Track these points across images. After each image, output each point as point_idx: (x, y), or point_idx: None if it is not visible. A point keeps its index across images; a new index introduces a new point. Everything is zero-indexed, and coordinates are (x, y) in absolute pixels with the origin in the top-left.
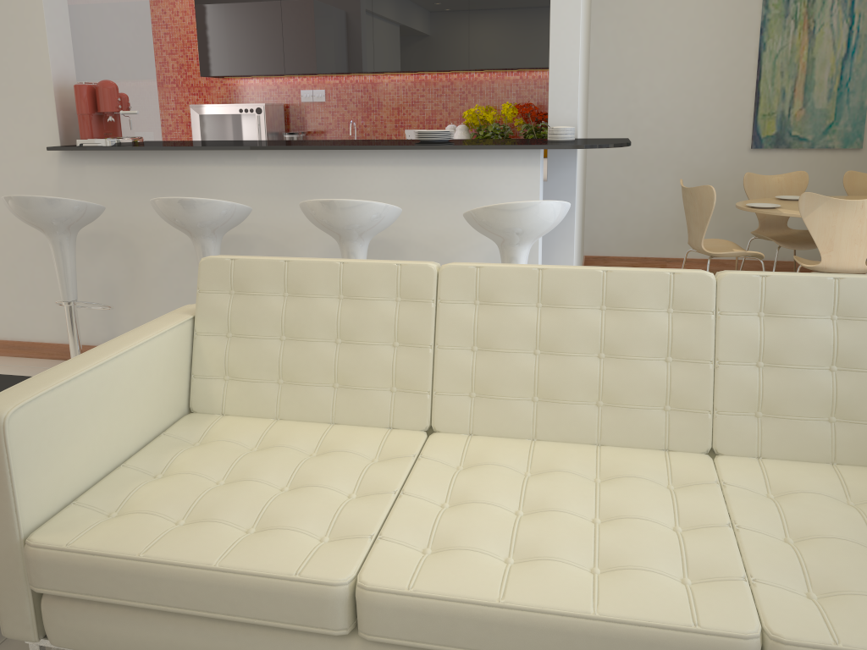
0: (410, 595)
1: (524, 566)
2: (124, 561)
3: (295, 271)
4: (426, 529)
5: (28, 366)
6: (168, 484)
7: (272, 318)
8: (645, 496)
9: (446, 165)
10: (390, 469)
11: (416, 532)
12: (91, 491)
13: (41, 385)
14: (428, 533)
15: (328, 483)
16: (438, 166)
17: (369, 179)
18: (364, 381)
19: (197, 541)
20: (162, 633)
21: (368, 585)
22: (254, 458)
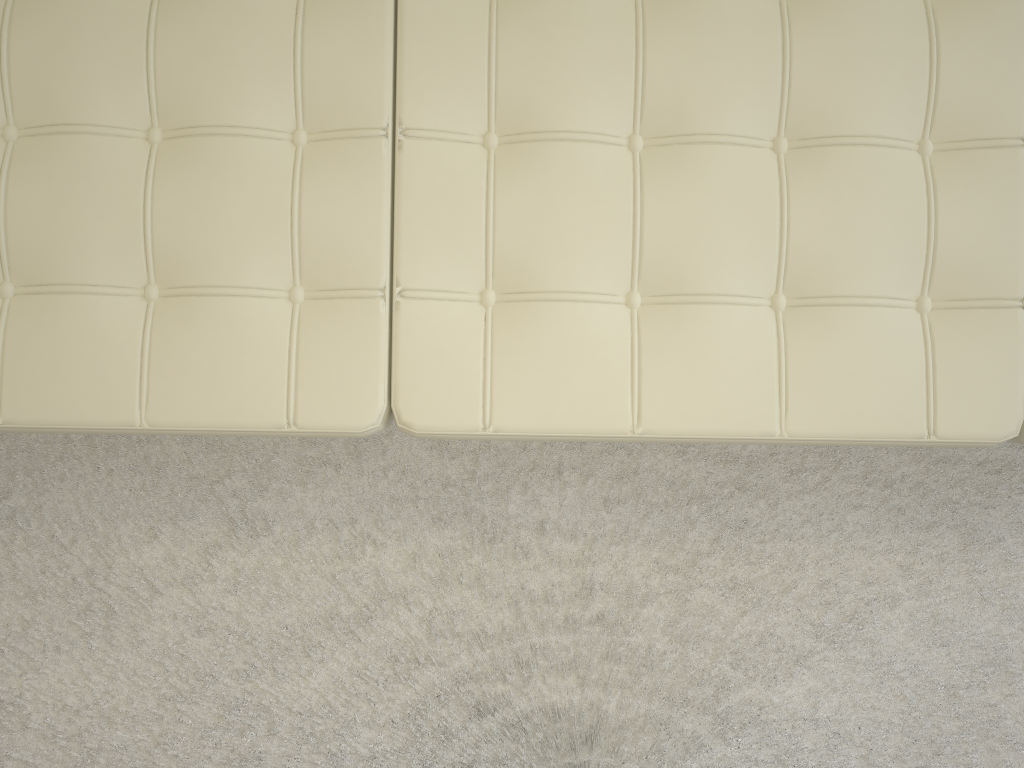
0: (489, 435)
1: (662, 324)
2: None
3: None
4: (475, 247)
5: None
6: None
7: None
8: (880, 64)
9: None
10: (352, 40)
11: (458, 260)
12: None
13: None
14: (482, 256)
15: (238, 119)
16: None
17: None
18: None
19: (75, 365)
20: None
21: (418, 430)
22: (38, 41)
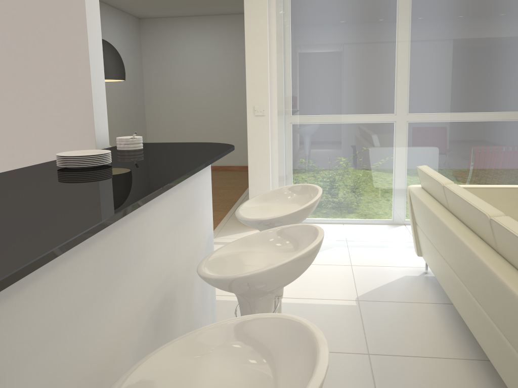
0: None
1: None
2: None
3: None
4: None
5: None
6: None
7: None
8: None
9: (186, 183)
10: None
11: None
12: None
13: None
14: None
15: None
16: (183, 186)
17: (155, 222)
18: None
19: None
20: None
21: None
22: None
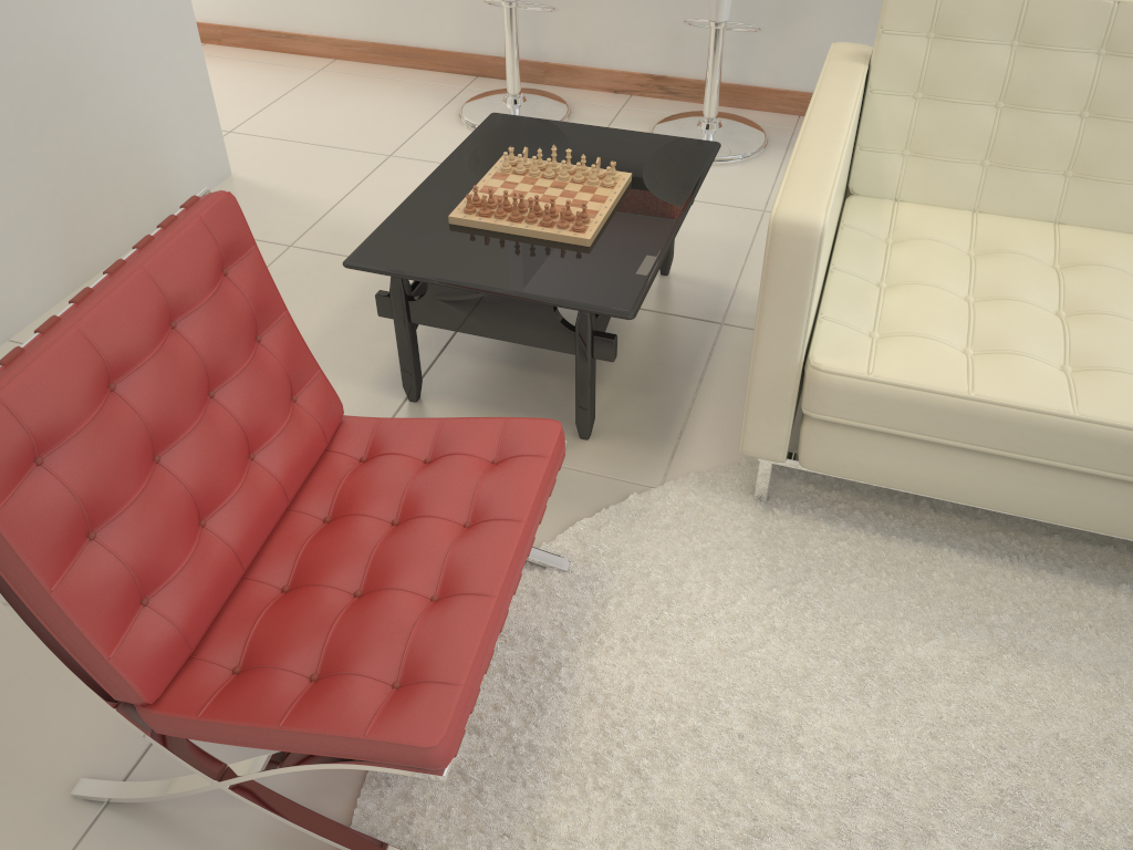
0: None
1: None
2: (949, 399)
3: (1038, 11)
4: None
5: (425, 82)
6: (917, 299)
7: (989, 77)
8: None
9: None
10: None
11: None
12: (827, 302)
13: (821, 180)
14: None
15: (1120, 311)
16: None
17: None
18: (1115, 172)
19: (1024, 380)
20: (965, 472)
21: None
22: (993, 268)
